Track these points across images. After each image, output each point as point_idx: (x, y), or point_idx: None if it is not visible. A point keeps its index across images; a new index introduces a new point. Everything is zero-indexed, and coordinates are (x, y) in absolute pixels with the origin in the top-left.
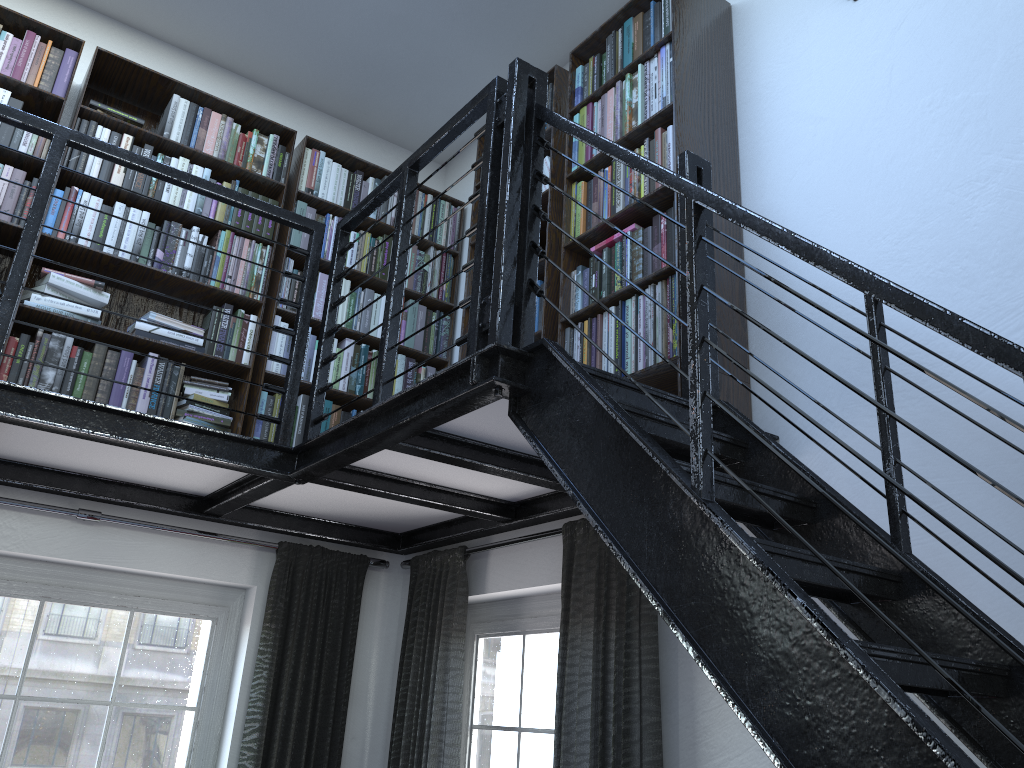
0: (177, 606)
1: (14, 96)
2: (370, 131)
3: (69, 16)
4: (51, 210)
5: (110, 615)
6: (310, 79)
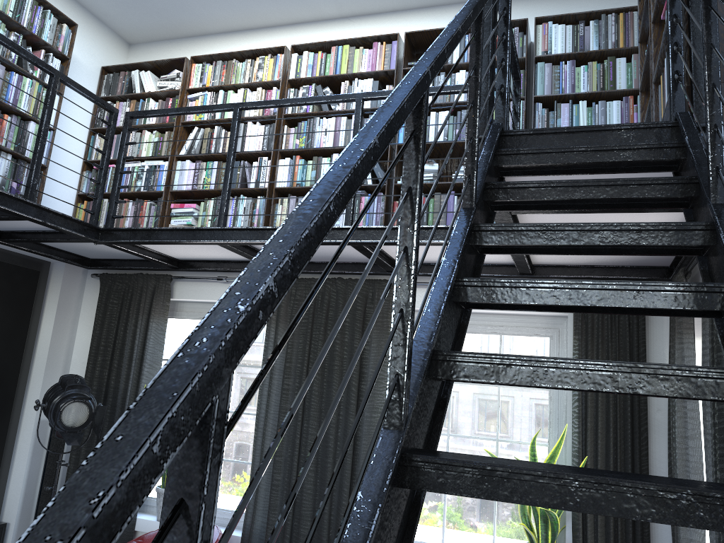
0: (525, 330)
1: (377, 79)
2: None
3: (401, 20)
4: (400, 130)
5: (490, 338)
6: None
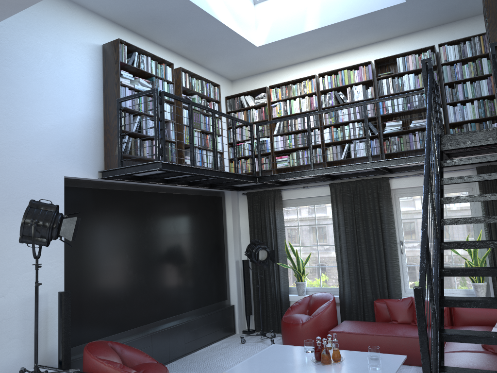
0: (455, 190)
1: (363, 83)
2: (468, 17)
3: (368, 49)
4: (380, 108)
5: None
6: (435, 21)
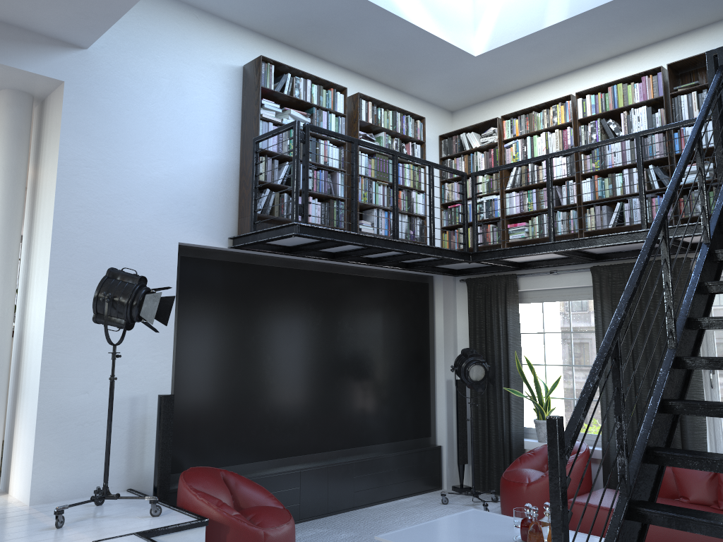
0: None
1: (649, 104)
2: None
3: (662, 48)
4: (675, 143)
5: None
6: None
